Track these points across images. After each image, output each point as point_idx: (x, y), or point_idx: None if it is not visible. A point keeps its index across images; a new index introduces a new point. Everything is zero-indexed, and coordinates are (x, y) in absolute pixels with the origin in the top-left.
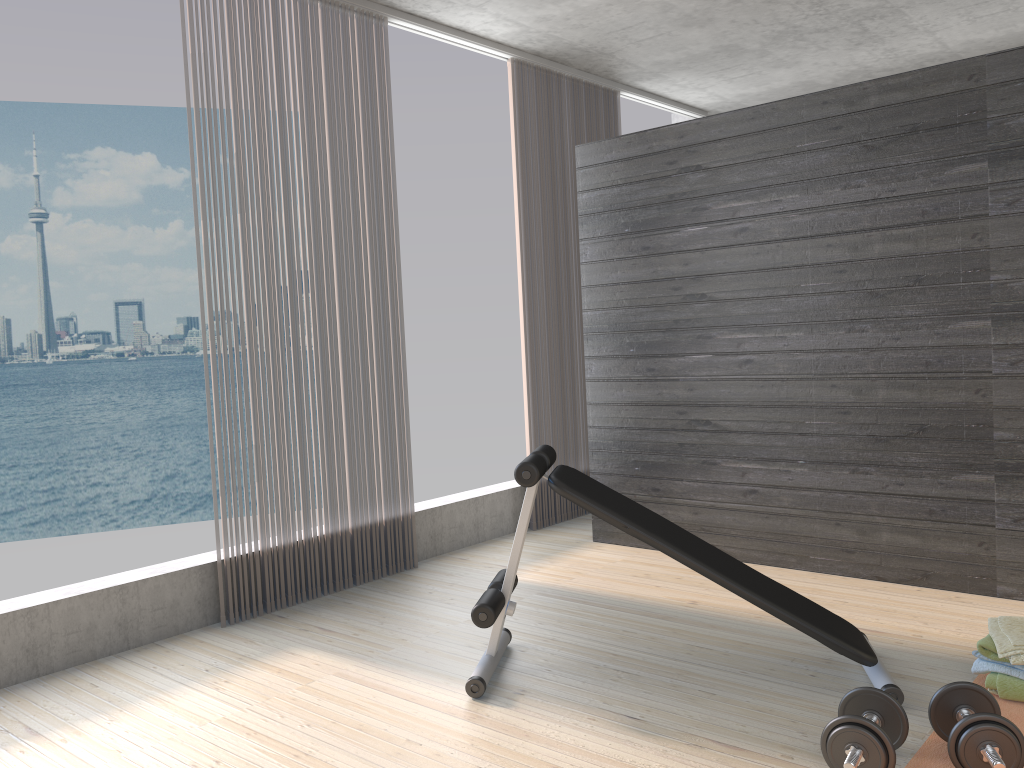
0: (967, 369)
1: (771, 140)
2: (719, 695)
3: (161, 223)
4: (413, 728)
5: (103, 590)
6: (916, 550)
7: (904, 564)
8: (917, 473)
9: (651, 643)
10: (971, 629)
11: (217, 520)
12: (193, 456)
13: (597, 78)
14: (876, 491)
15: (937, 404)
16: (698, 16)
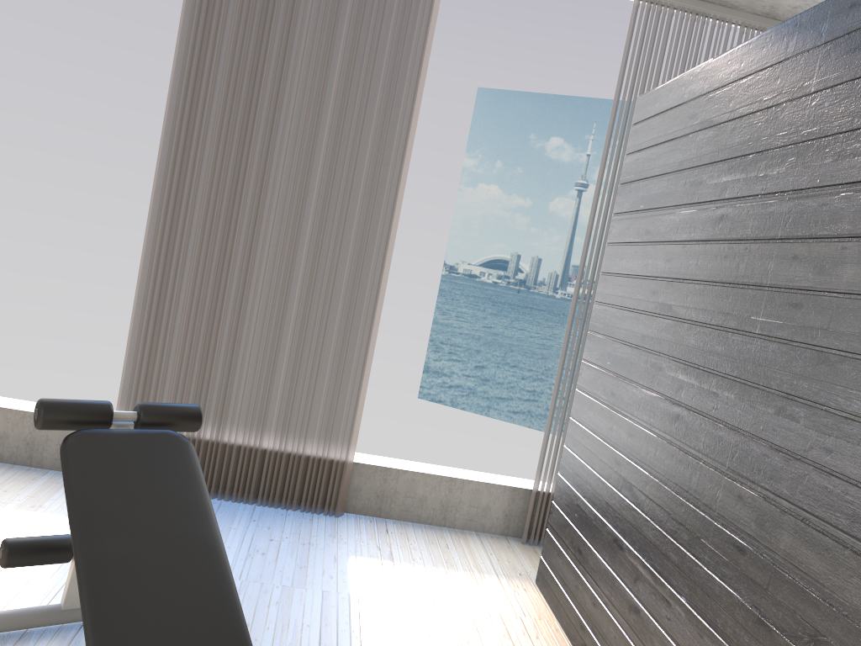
0: None
1: (781, 77)
2: None
3: None
4: None
5: (20, 411)
6: None
7: None
8: None
9: None
10: None
11: (121, 390)
12: None
13: None
14: None
15: (846, 605)
16: None
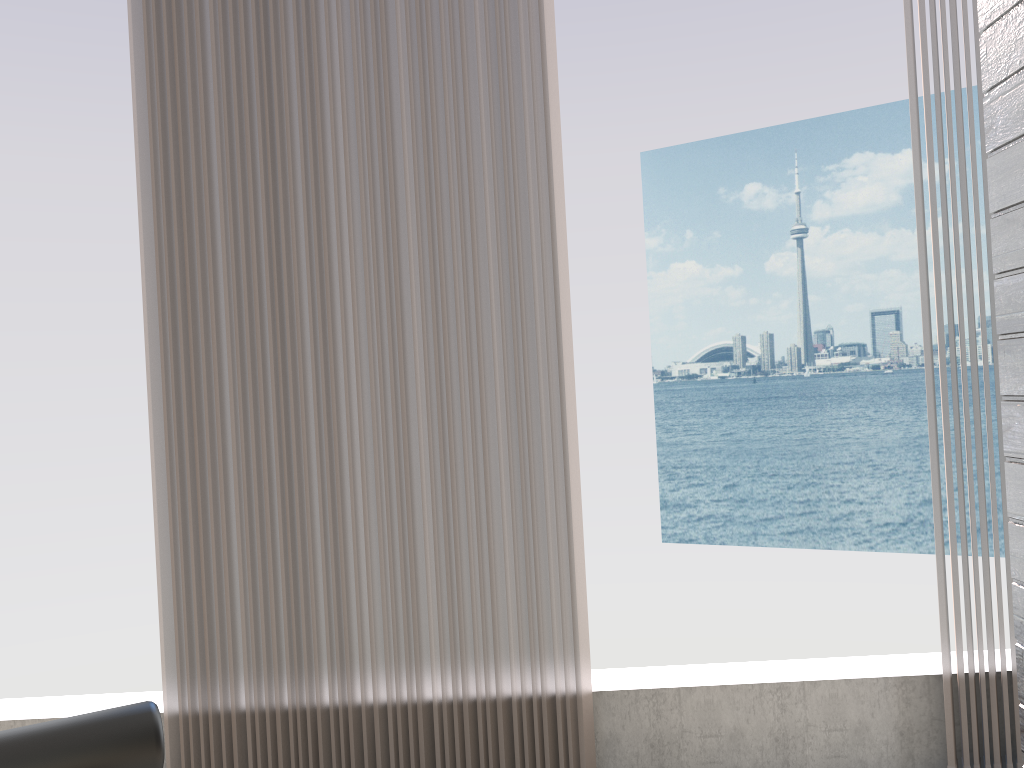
0: None
1: None
2: None
3: None
4: None
5: (16, 722)
6: None
7: None
8: None
9: None
10: None
11: (163, 651)
12: (954, 481)
13: None
14: None
15: None
16: None
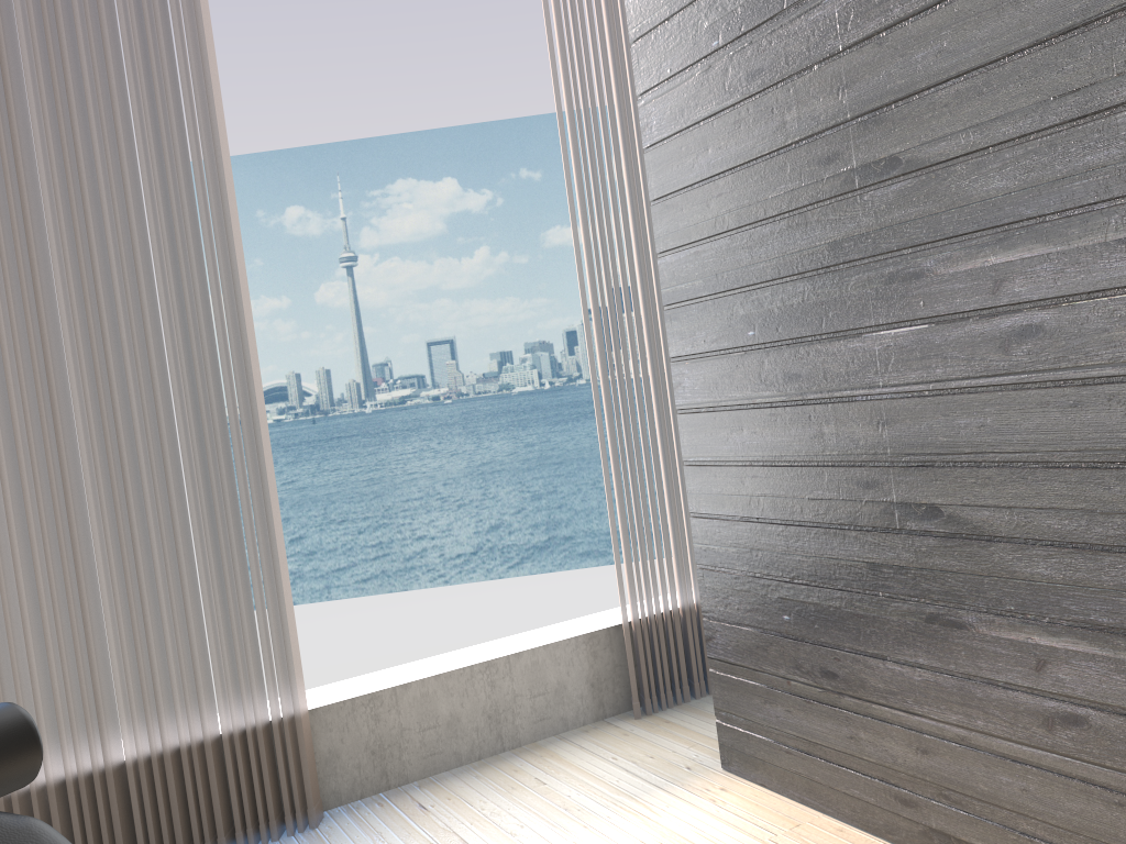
0: None
1: None
2: None
3: (467, 252)
4: None
5: None
6: None
7: None
8: None
9: None
10: None
11: None
12: (516, 504)
13: None
14: None
15: None
16: None
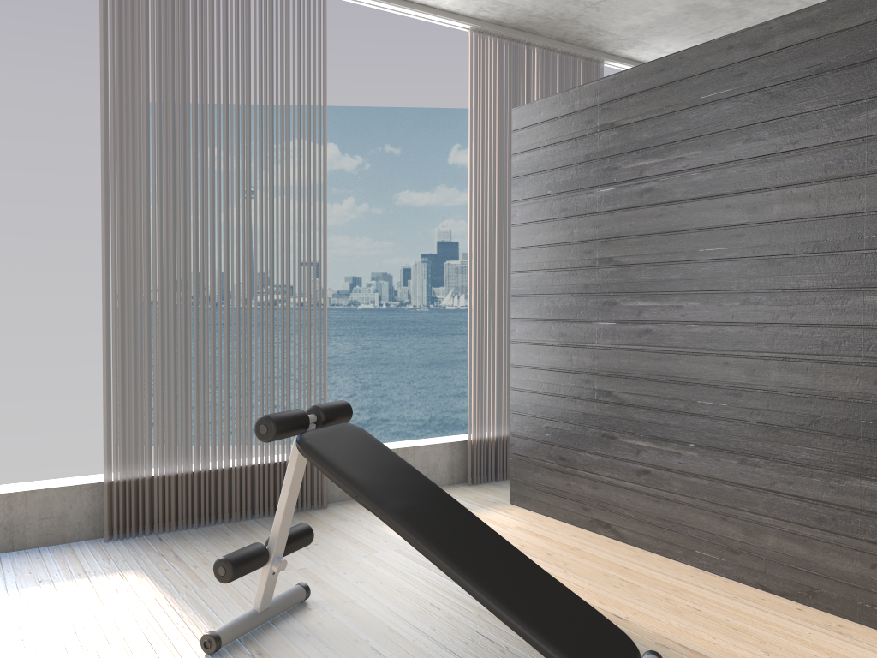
0: (867, 354)
1: (678, 92)
2: None
3: (338, 200)
4: None
5: None
6: (803, 562)
7: (789, 576)
8: (807, 472)
9: (441, 623)
10: None
11: (106, 444)
12: (350, 390)
13: (573, 47)
14: (764, 487)
15: (832, 393)
16: None
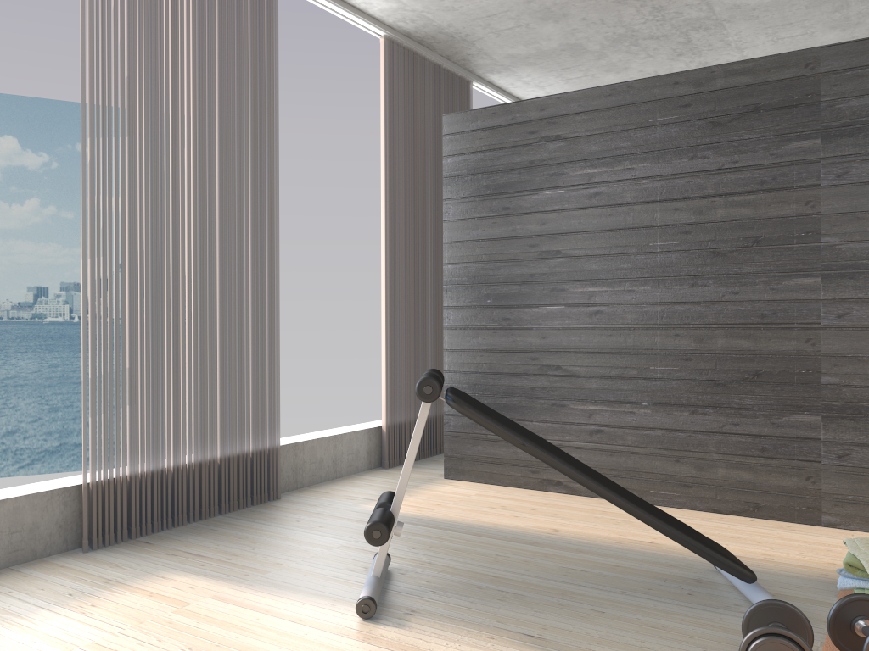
0: (799, 321)
1: (626, 115)
2: (609, 613)
3: (18, 200)
4: (306, 650)
5: None
6: (749, 484)
7: (738, 497)
8: (751, 414)
9: (527, 566)
10: (813, 553)
11: (86, 441)
12: (35, 414)
13: (455, 66)
14: (713, 430)
15: (771, 352)
16: (555, 10)
